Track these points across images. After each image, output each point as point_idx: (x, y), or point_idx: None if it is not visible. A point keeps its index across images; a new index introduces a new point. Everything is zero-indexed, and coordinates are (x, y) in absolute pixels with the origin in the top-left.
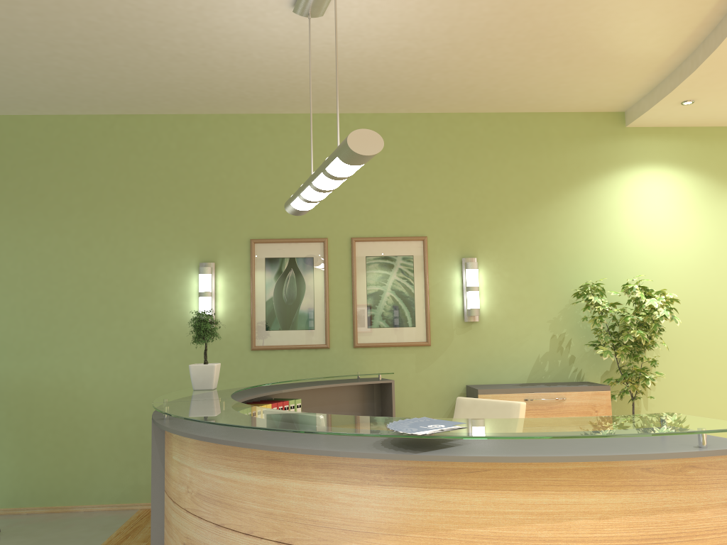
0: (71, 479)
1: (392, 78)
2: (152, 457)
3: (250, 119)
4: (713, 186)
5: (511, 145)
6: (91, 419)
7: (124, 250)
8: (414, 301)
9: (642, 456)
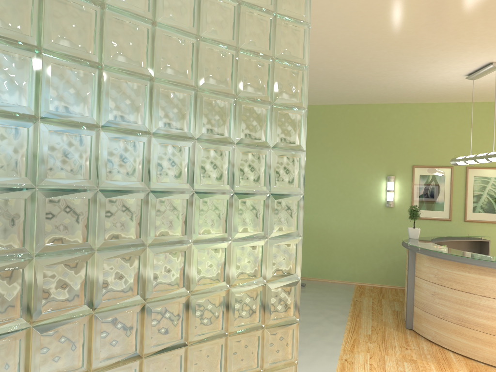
0: (325, 267)
1: None
2: (408, 263)
3: (415, 105)
4: None
5: None
6: (334, 243)
7: (351, 168)
8: None
9: None
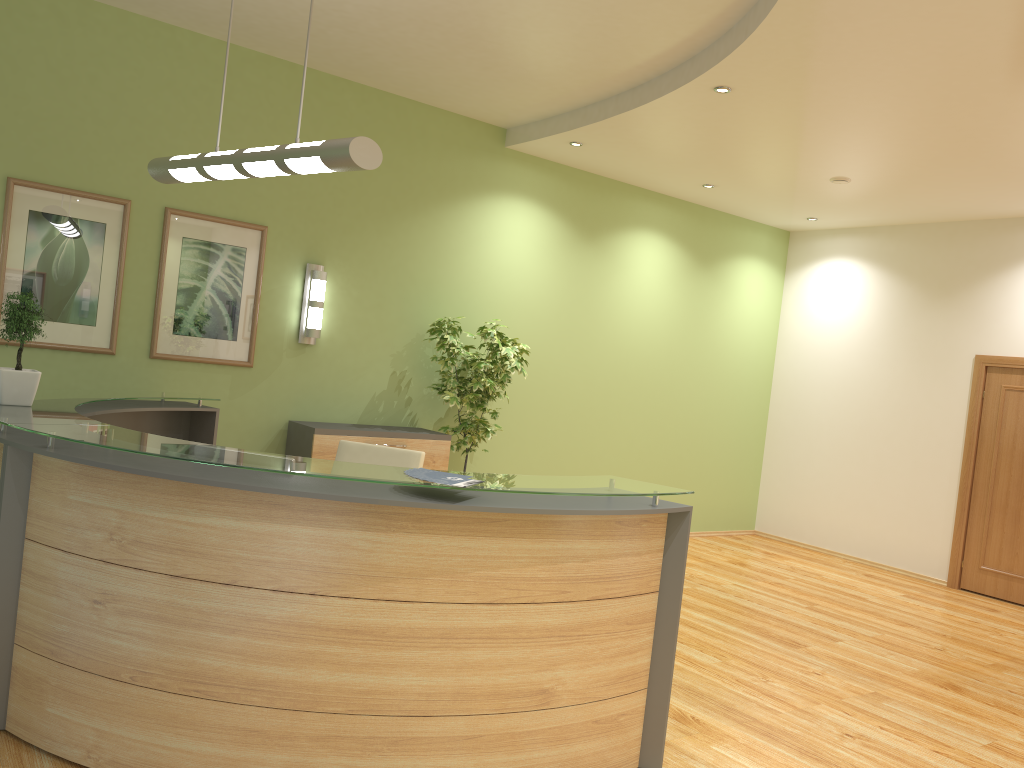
0: None
1: (280, 15)
2: (4, 495)
3: None
4: (571, 234)
5: (384, 135)
6: None
7: None
8: (239, 307)
9: (624, 512)
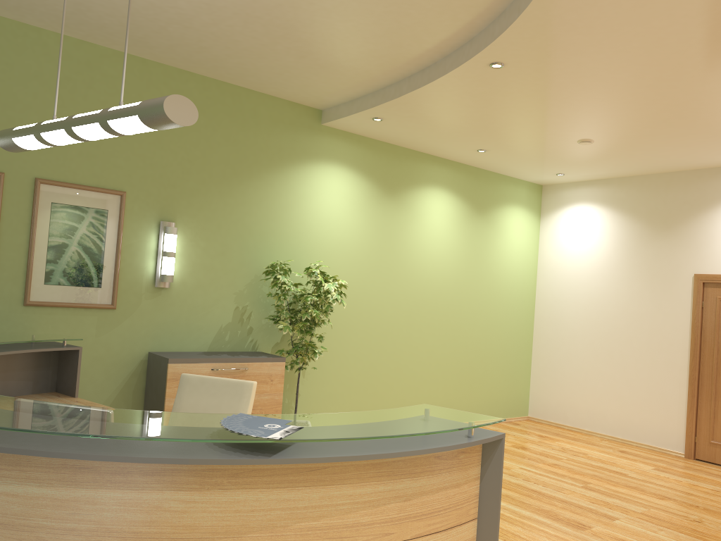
0: None
1: (126, 13)
2: None
3: None
4: (376, 191)
5: (223, 116)
6: None
7: None
8: (103, 259)
9: (443, 448)
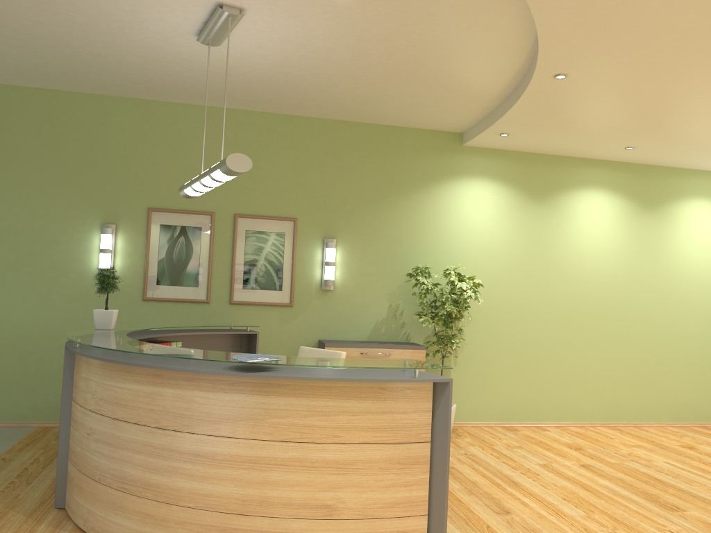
0: None
1: (277, 90)
2: (63, 375)
3: (156, 105)
4: (523, 198)
5: (372, 151)
6: None
7: (35, 207)
8: (282, 270)
9: (377, 380)
